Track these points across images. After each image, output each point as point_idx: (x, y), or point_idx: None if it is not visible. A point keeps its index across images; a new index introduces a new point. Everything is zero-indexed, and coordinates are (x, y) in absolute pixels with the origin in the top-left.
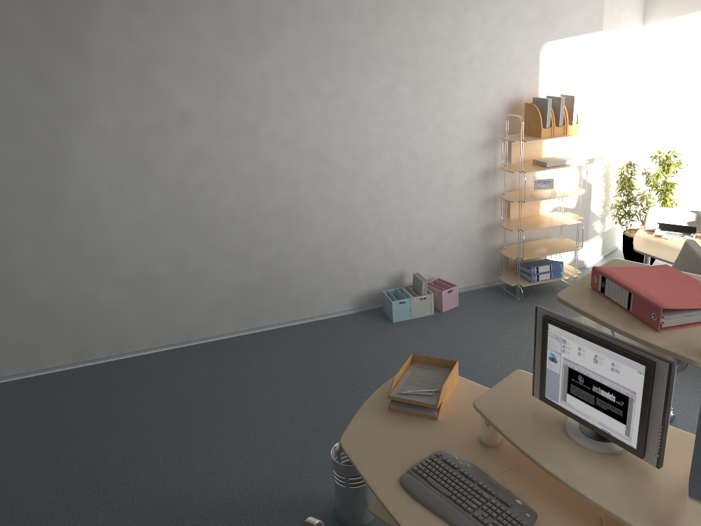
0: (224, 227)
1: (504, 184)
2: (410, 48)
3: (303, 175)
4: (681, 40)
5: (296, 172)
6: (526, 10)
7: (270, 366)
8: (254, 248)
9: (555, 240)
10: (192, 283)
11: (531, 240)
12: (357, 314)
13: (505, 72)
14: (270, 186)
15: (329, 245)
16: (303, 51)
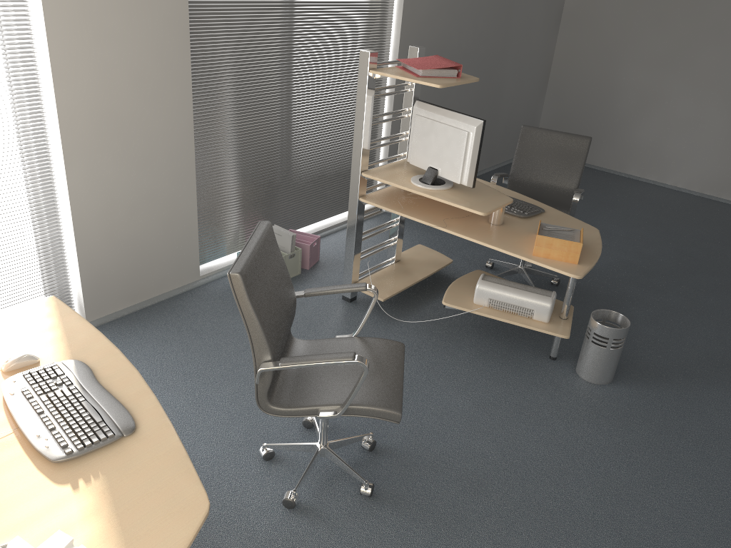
0: None
1: None
2: None
3: None
4: None
5: None
6: None
7: None
8: None
9: None
10: None
11: None
12: None
13: None
14: None
15: None
16: None
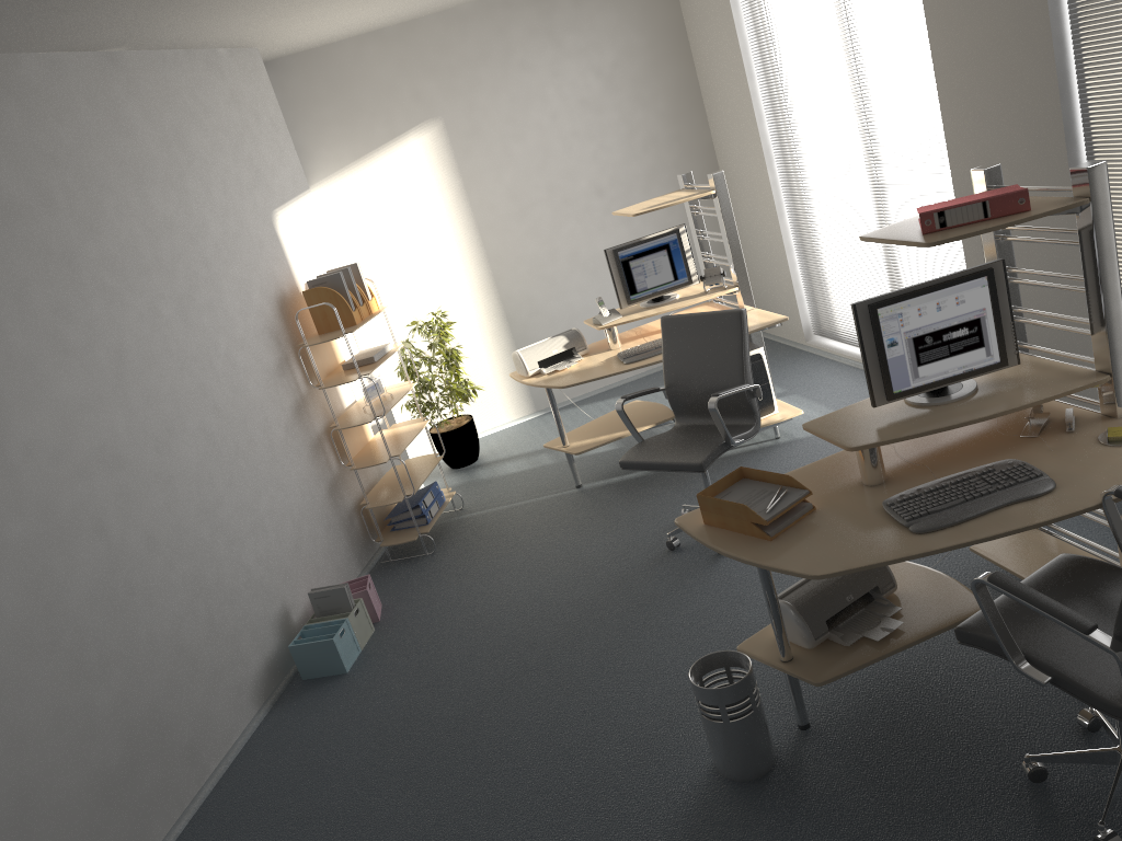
0: (25, 673)
1: (331, 411)
2: (149, 245)
3: (104, 505)
4: (363, 191)
5: (93, 504)
6: (239, 171)
7: (303, 838)
8: (89, 687)
9: (398, 467)
10: (15, 838)
11: (372, 484)
12: (276, 709)
13: (256, 258)
14: (65, 549)
15: (188, 615)
16: (15, 276)
